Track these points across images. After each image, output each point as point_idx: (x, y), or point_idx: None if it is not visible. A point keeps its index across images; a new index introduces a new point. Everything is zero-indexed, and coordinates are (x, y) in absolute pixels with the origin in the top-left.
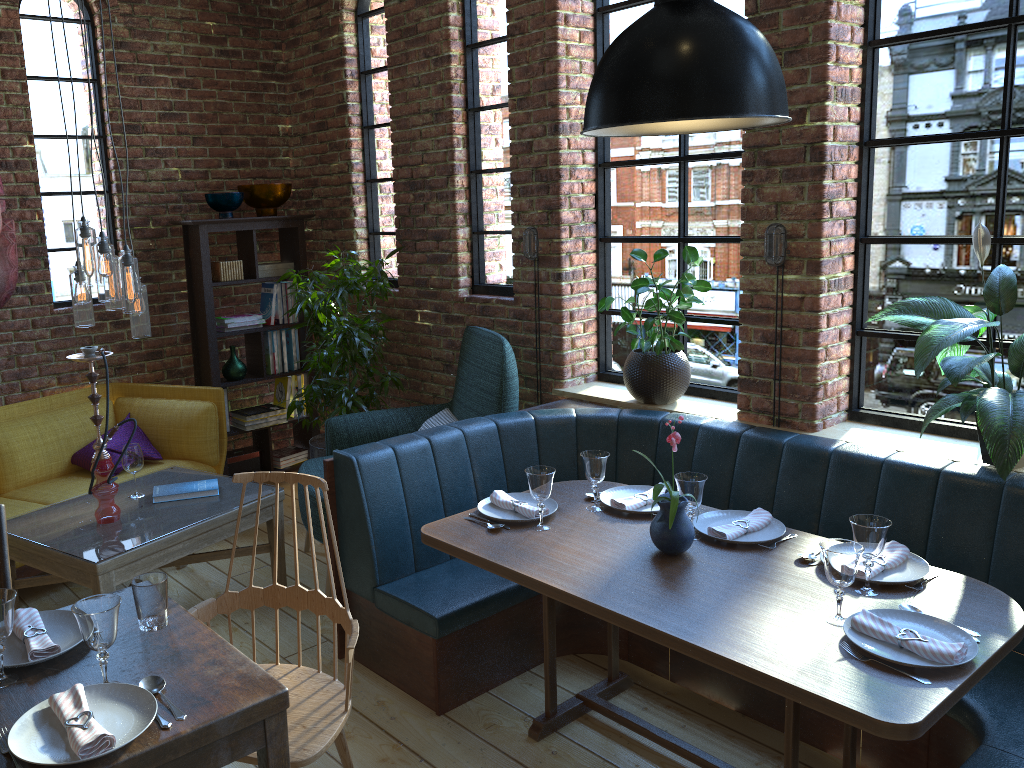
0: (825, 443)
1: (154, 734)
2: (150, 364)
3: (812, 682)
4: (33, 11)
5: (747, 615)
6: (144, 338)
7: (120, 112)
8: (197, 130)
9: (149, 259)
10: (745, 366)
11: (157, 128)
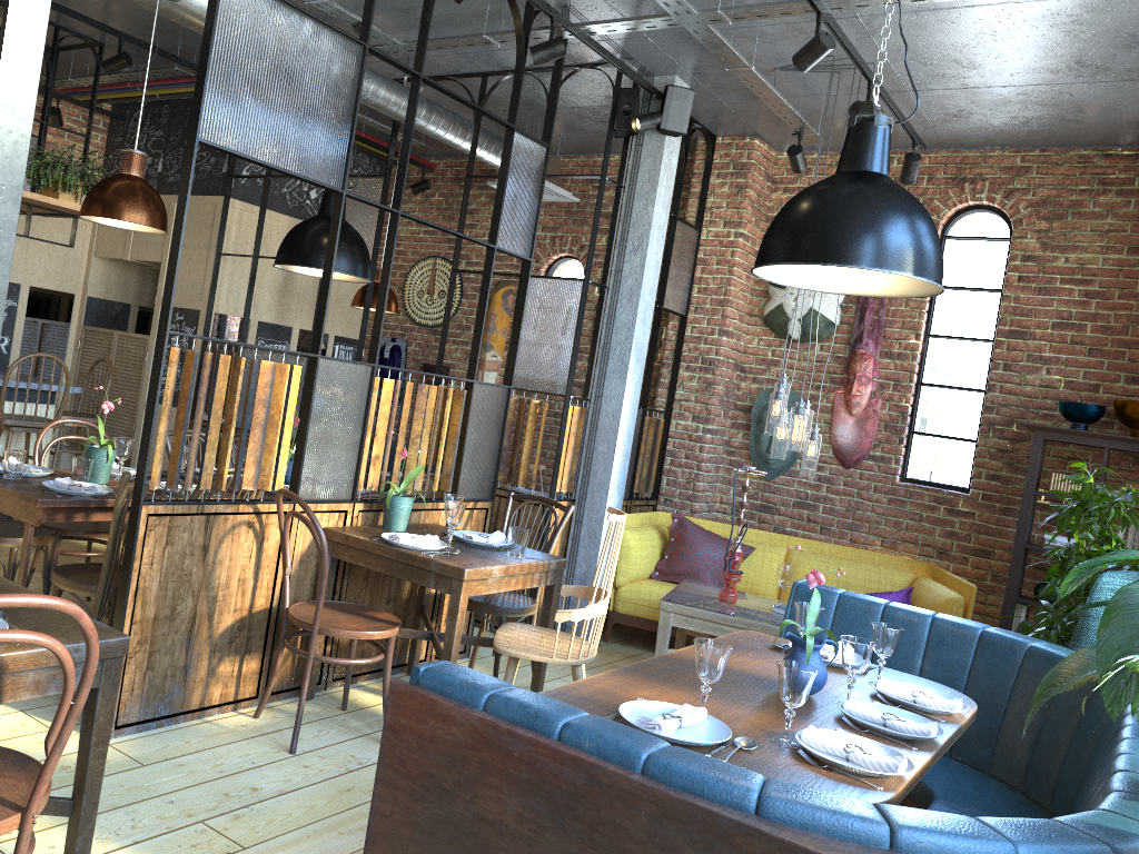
0: None
1: (415, 552)
2: (974, 560)
3: (579, 687)
4: (960, 233)
5: (681, 692)
6: (975, 533)
7: (1009, 318)
8: (1096, 341)
9: (1001, 459)
10: None
11: (1046, 336)
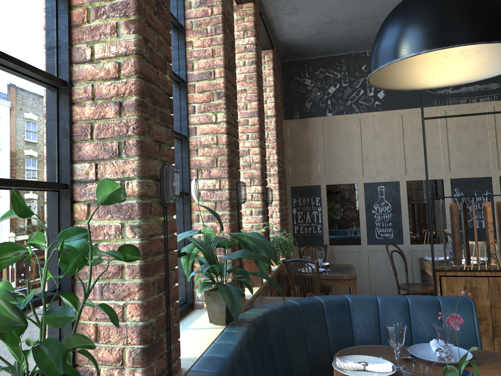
0: (217, 359)
1: None
2: None
3: None
4: None
5: None
6: None
7: None
8: None
9: None
10: (151, 329)
11: None
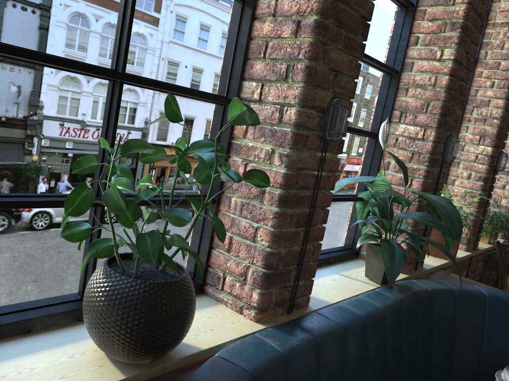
0: (349, 312)
1: None
2: None
3: None
4: None
5: None
6: None
7: None
8: None
9: None
10: (277, 258)
11: None
